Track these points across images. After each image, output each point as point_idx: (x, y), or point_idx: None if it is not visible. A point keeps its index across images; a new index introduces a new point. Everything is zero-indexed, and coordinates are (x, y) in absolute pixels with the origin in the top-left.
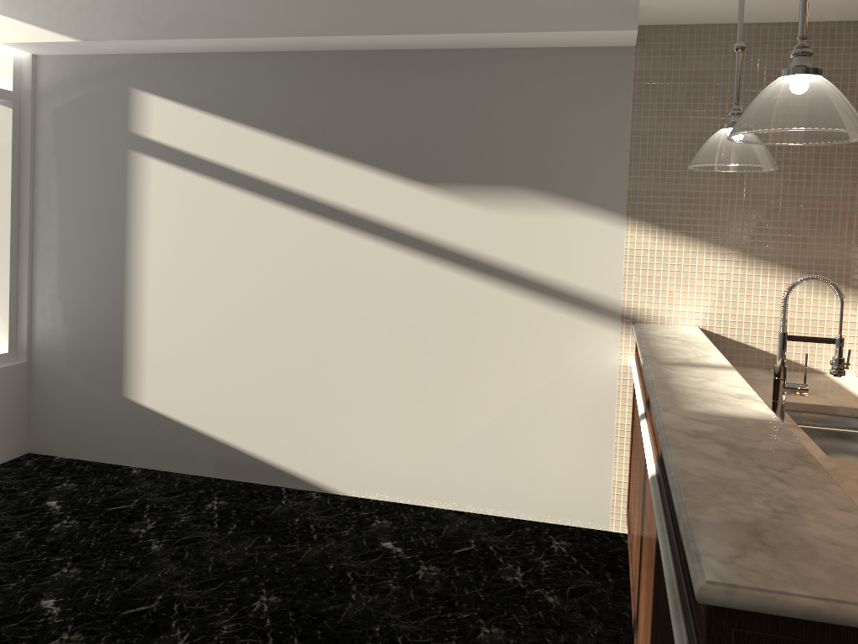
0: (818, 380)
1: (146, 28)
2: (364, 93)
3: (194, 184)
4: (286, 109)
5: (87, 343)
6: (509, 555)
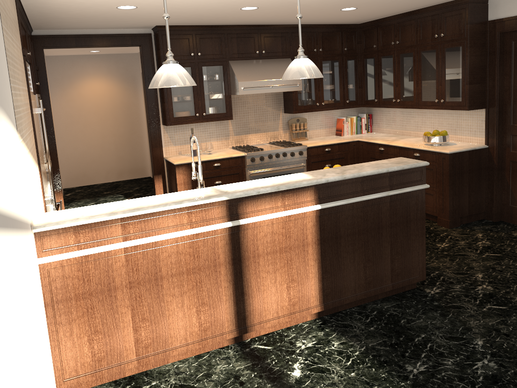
0: None
1: None
2: None
3: None
4: None
5: None
6: None
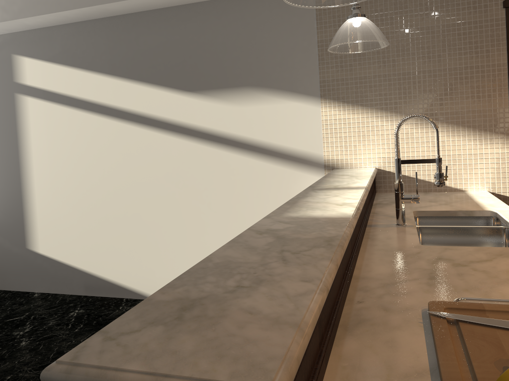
0: (457, 195)
1: (8, 13)
2: (148, 38)
3: (54, 110)
4: (103, 55)
5: (3, 217)
6: None
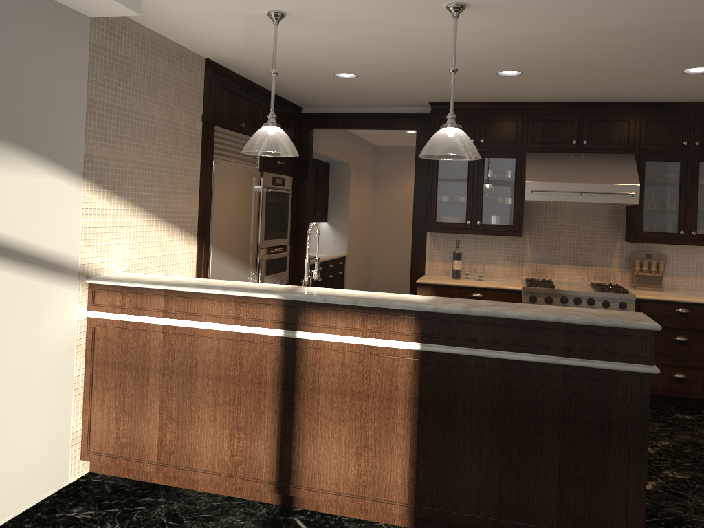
0: None
1: None
2: None
3: None
4: None
5: None
6: None
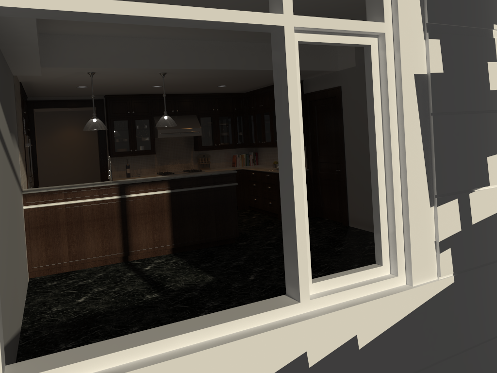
0: None
1: None
2: (3, 77)
3: None
4: None
5: None
6: (70, 285)
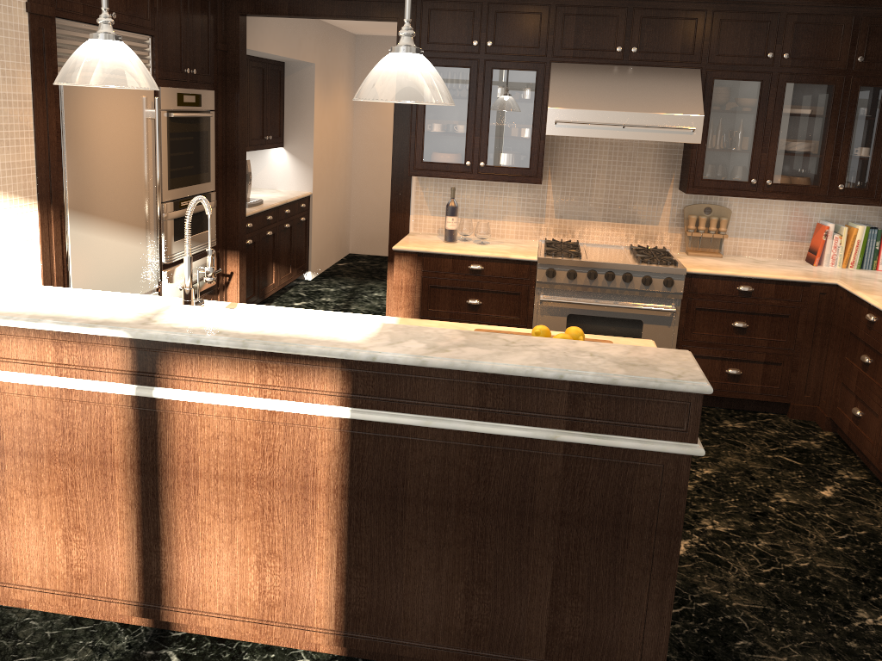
0: None
1: None
2: None
3: None
4: None
5: None
6: None
